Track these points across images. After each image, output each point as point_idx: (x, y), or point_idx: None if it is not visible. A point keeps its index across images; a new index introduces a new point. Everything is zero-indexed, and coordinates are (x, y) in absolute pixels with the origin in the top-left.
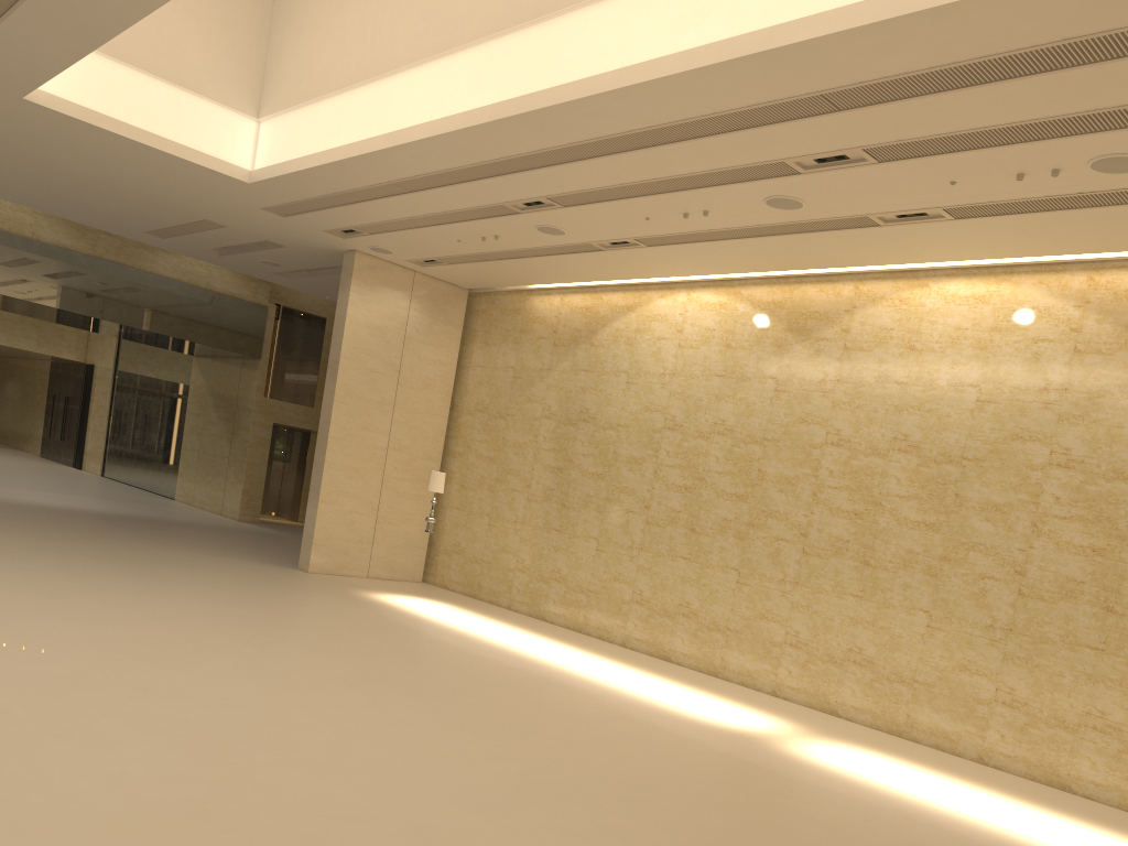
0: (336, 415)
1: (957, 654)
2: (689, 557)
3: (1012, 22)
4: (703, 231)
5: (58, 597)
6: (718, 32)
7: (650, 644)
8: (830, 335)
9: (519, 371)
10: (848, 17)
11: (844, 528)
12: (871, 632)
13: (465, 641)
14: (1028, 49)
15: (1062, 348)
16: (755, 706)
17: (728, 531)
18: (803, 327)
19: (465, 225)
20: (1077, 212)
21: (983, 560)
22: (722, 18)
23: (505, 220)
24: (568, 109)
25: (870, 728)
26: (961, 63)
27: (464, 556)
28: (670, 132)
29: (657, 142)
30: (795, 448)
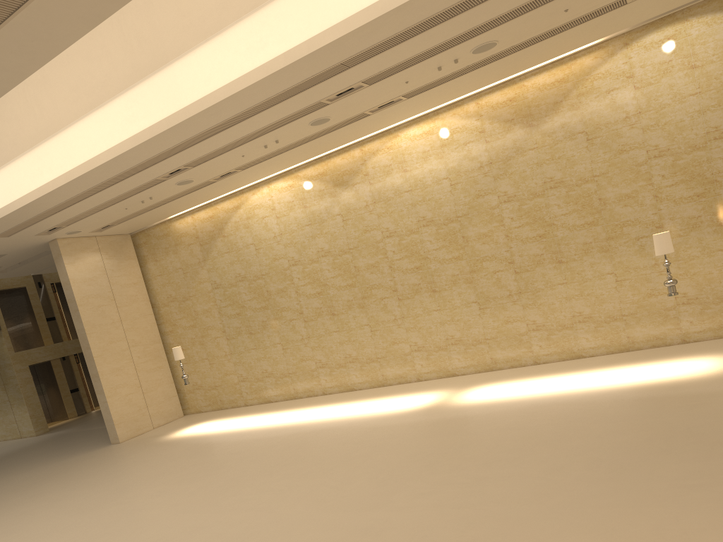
0: (92, 342)
1: (501, 316)
2: (338, 330)
3: (434, 2)
4: (275, 151)
5: (14, 531)
6: (278, 49)
7: (339, 386)
8: (359, 180)
9: (186, 269)
10: (352, 23)
11: (414, 278)
12: (454, 325)
13: (251, 434)
14: (442, 11)
15: (480, 143)
16: (418, 391)
17: (353, 306)
18: (342, 181)
19: (131, 198)
20: (466, 75)
21: (491, 264)
22: (276, 41)
23: (156, 187)
24: (200, 115)
25: (476, 373)
26: (410, 27)
27: (203, 389)
28: (258, 108)
29: (250, 115)
30: (369, 247)
